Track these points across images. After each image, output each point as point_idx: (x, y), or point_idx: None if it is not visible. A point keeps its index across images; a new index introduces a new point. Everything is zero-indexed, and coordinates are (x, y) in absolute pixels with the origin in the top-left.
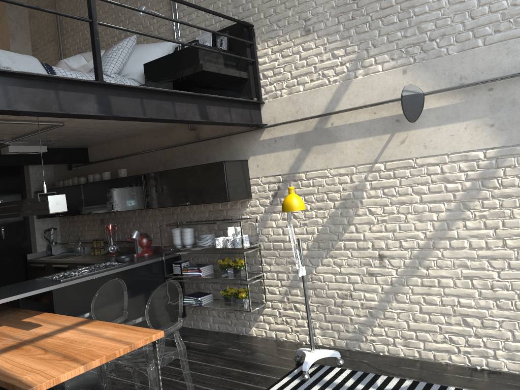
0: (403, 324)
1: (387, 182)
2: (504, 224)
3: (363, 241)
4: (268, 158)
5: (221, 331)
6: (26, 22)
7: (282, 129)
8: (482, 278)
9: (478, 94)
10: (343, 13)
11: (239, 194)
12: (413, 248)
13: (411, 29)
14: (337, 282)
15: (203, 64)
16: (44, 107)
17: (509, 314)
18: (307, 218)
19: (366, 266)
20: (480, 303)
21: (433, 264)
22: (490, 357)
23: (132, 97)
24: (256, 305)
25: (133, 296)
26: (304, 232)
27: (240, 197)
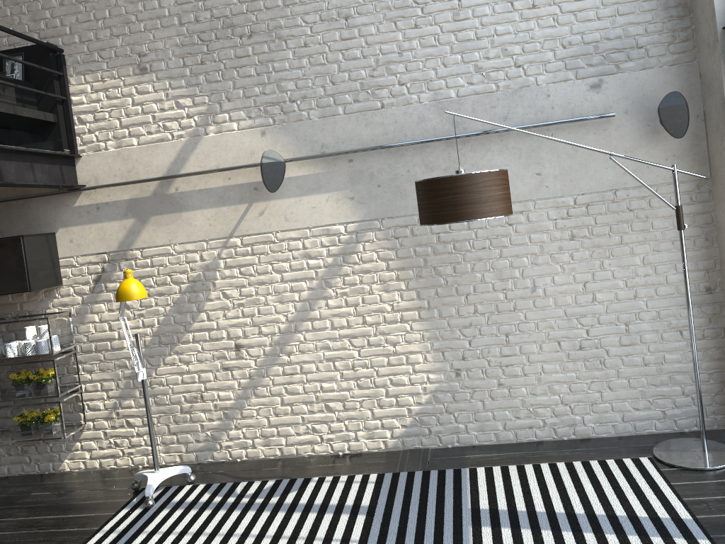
0: (264, 420)
1: (244, 260)
2: (363, 301)
3: (216, 330)
4: (88, 231)
5: (14, 474)
6: None
7: (108, 193)
8: (344, 358)
9: (339, 164)
10: (190, 54)
11: (45, 280)
12: (273, 333)
13: (270, 85)
14: (185, 383)
15: None
16: None
17: (368, 392)
18: (145, 307)
19: (221, 359)
20: (342, 385)
21: (296, 349)
22: (352, 440)
23: None
24: (72, 429)
25: None
26: (140, 325)
27: (46, 284)
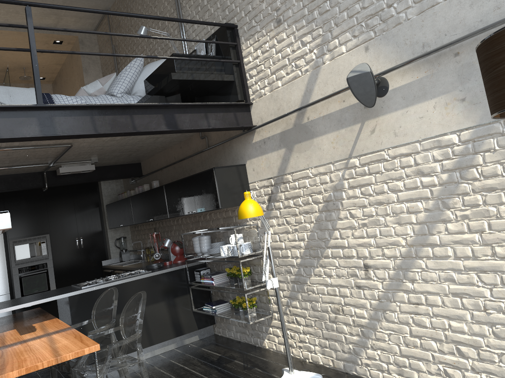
0: (395, 348)
1: (362, 179)
2: (490, 226)
3: (348, 248)
4: (261, 161)
5: (242, 341)
6: (97, 57)
7: (268, 129)
8: (472, 295)
9: (444, 62)
10: None
11: (234, 200)
12: (395, 257)
13: None
14: (329, 294)
15: (173, 73)
16: None
17: None
18: (297, 223)
19: (354, 277)
20: (474, 329)
21: (418, 276)
22: None
23: (80, 115)
24: (261, 317)
25: (154, 303)
26: (296, 238)
27: (236, 203)
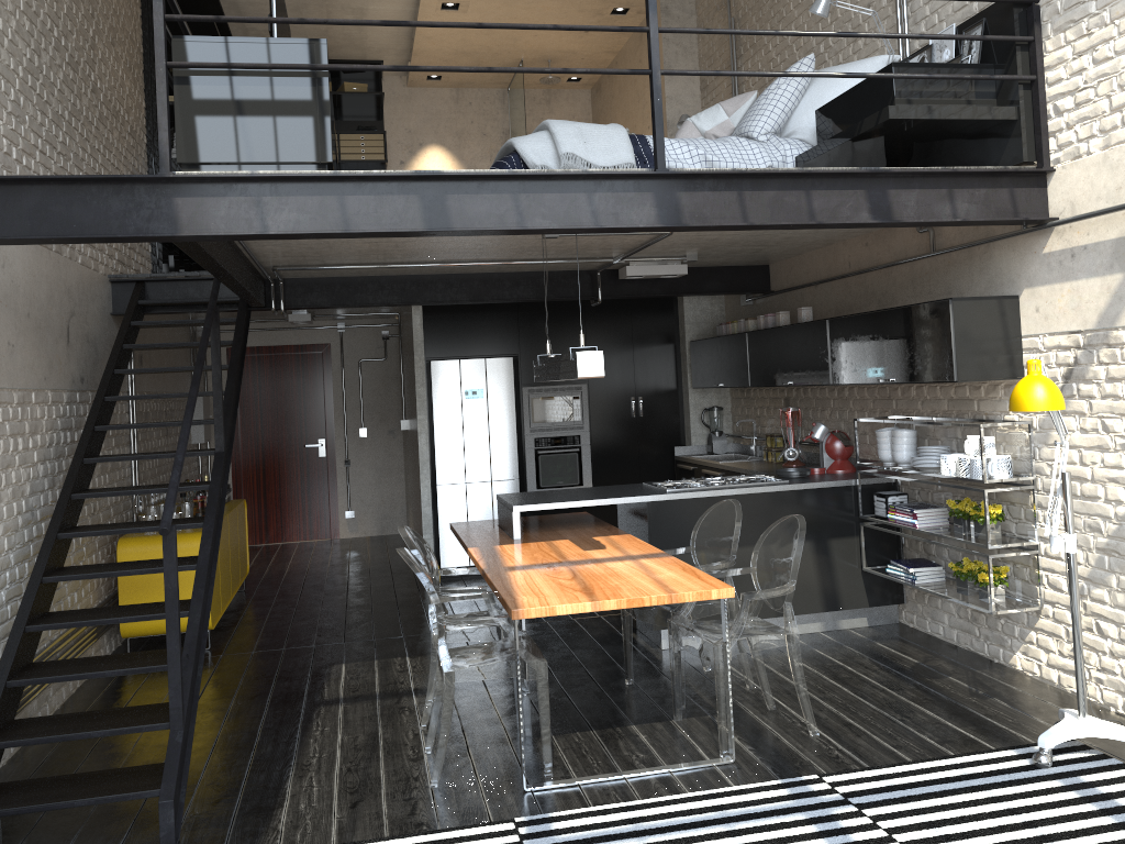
0: None
1: None
2: None
3: None
4: (1058, 294)
5: (962, 646)
6: (692, 40)
7: (1087, 229)
8: None
9: None
10: None
11: (986, 368)
12: None
13: None
14: None
15: (891, 107)
16: (570, 220)
17: None
18: None
19: None
20: None
21: None
22: None
23: (721, 190)
24: (1015, 606)
25: None
26: (1122, 464)
27: (988, 374)
